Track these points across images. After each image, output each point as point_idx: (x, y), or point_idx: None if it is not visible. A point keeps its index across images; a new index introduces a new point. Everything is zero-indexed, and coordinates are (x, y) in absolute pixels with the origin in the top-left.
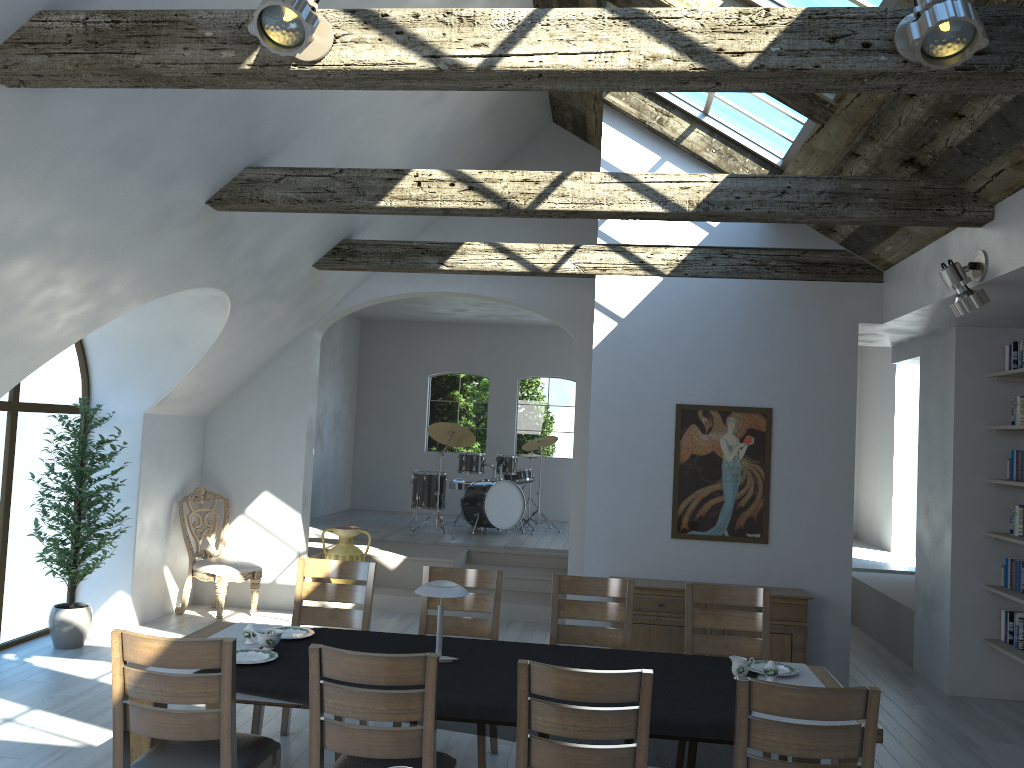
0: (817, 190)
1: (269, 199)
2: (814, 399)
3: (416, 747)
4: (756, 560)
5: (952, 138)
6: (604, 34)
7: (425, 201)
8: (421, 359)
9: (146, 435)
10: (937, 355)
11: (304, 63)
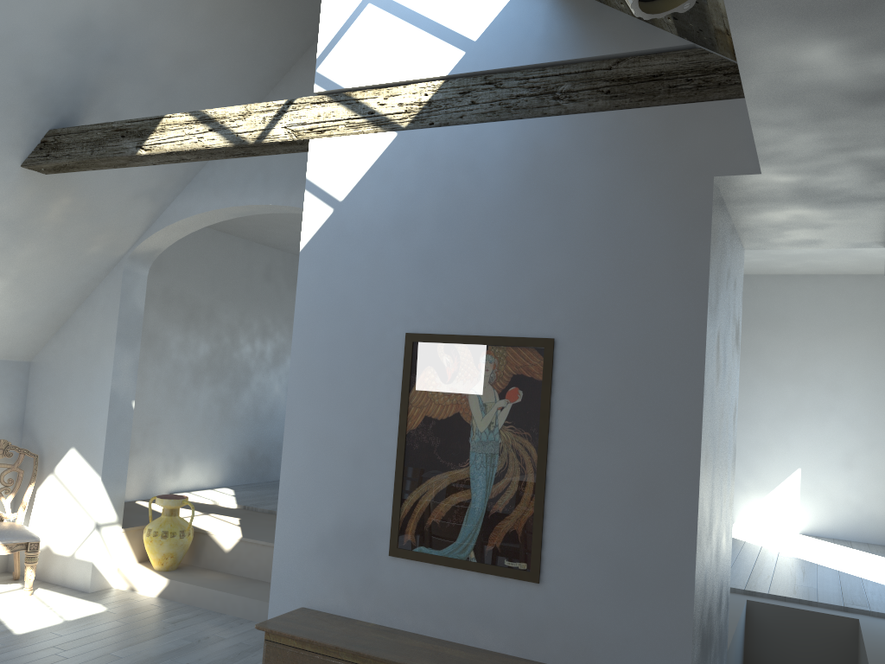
0: None
1: None
2: (628, 322)
3: None
4: (519, 610)
5: None
6: None
7: None
8: None
9: None
10: None
11: None
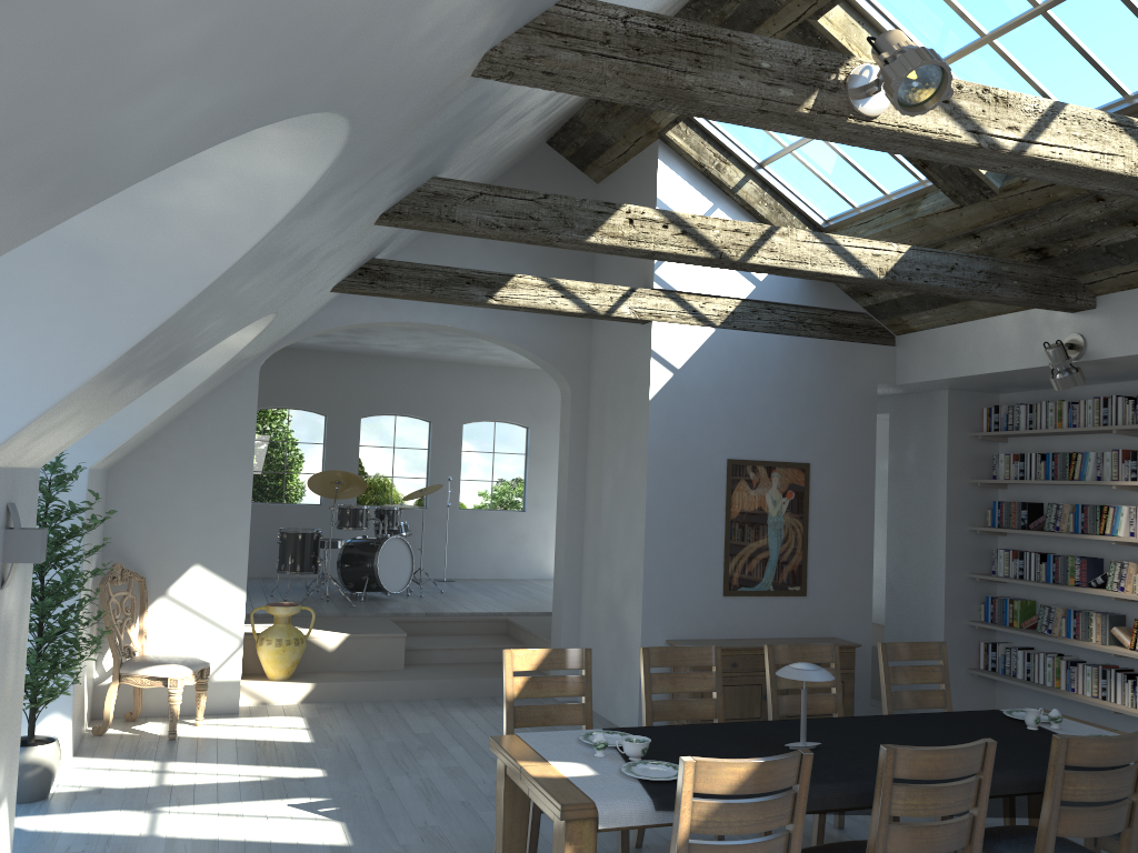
0: (977, 269)
1: (462, 220)
2: (843, 455)
3: (967, 836)
4: (796, 612)
5: (1107, 239)
6: (1106, 136)
7: (638, 242)
8: None
9: (88, 498)
10: (918, 414)
11: (861, 117)
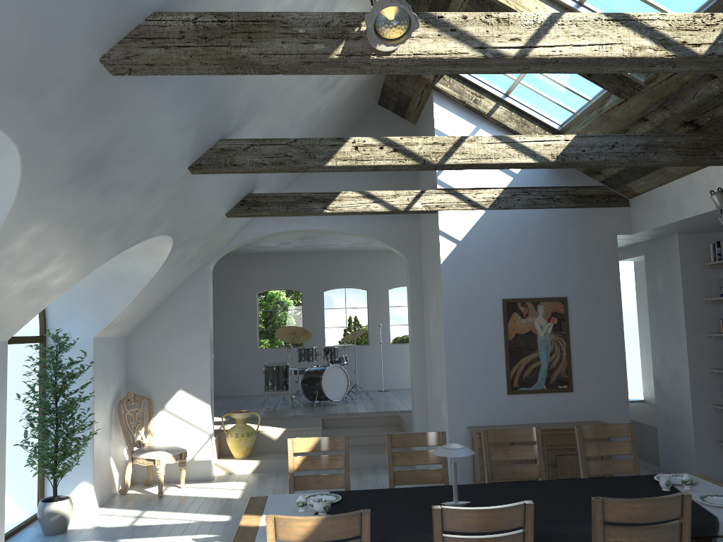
0: (635, 144)
1: (240, 163)
2: (593, 288)
3: None
4: (566, 404)
5: None
6: (603, 31)
7: (362, 161)
8: (250, 281)
9: (96, 355)
10: (661, 253)
11: (381, 53)
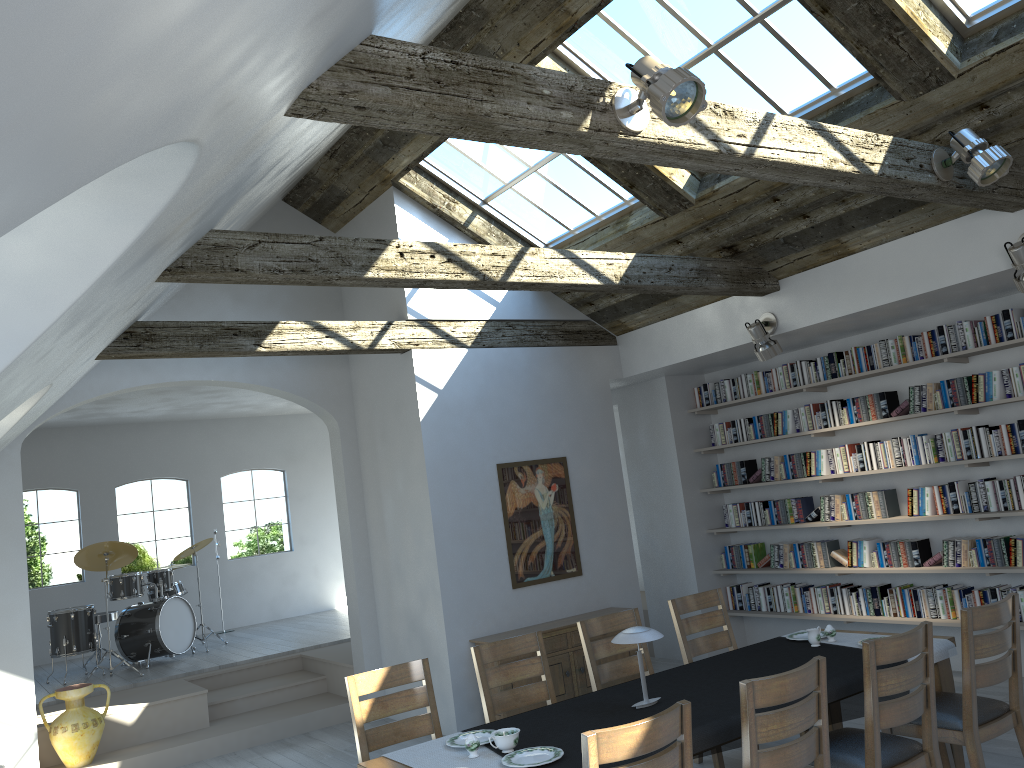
0: (689, 267)
1: (245, 268)
2: (591, 444)
3: (817, 747)
4: (577, 591)
5: (784, 232)
6: (807, 139)
7: (410, 272)
8: None
9: None
10: (643, 401)
11: (629, 133)
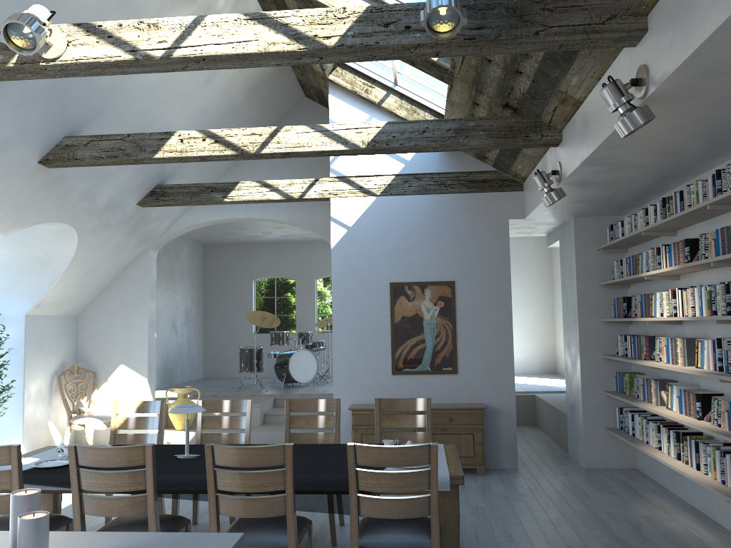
0: (446, 128)
1: (81, 157)
2: (482, 273)
3: (143, 507)
4: (450, 385)
5: (522, 88)
6: (241, 30)
7: (186, 152)
8: (247, 269)
9: (28, 330)
10: (566, 238)
11: (49, 60)
